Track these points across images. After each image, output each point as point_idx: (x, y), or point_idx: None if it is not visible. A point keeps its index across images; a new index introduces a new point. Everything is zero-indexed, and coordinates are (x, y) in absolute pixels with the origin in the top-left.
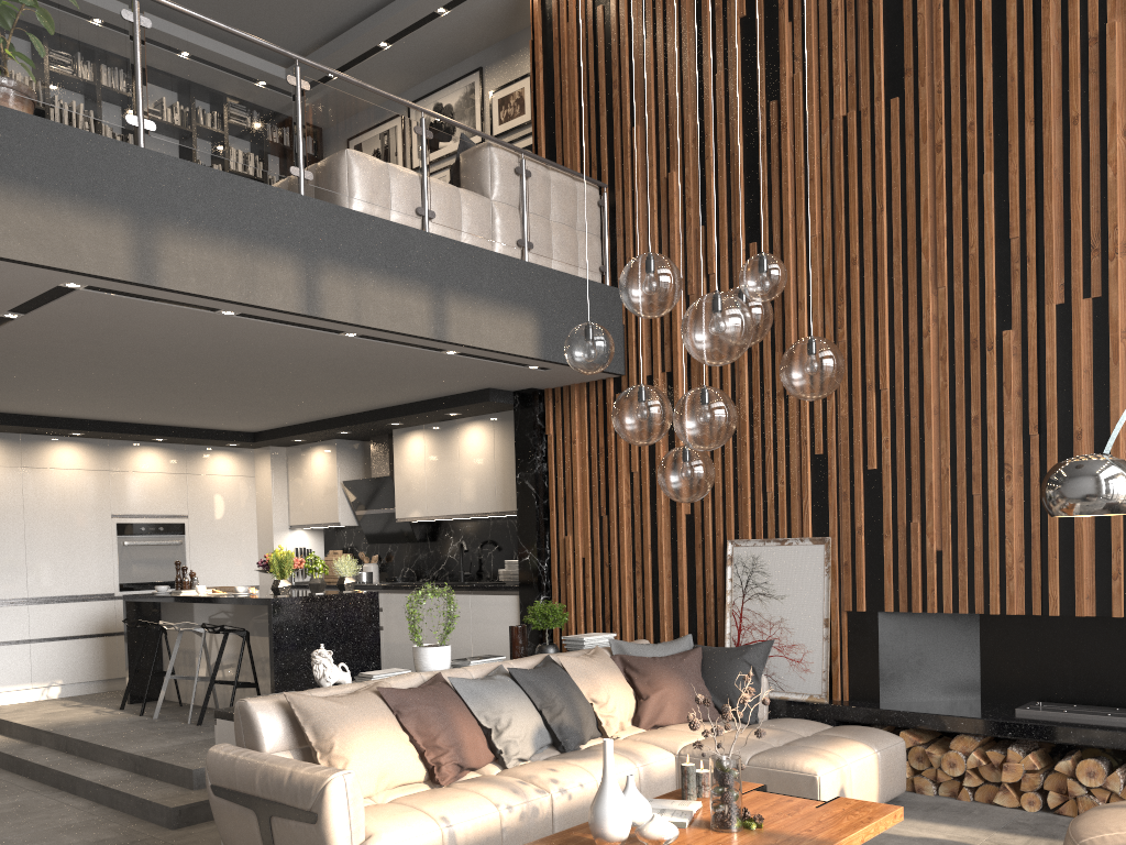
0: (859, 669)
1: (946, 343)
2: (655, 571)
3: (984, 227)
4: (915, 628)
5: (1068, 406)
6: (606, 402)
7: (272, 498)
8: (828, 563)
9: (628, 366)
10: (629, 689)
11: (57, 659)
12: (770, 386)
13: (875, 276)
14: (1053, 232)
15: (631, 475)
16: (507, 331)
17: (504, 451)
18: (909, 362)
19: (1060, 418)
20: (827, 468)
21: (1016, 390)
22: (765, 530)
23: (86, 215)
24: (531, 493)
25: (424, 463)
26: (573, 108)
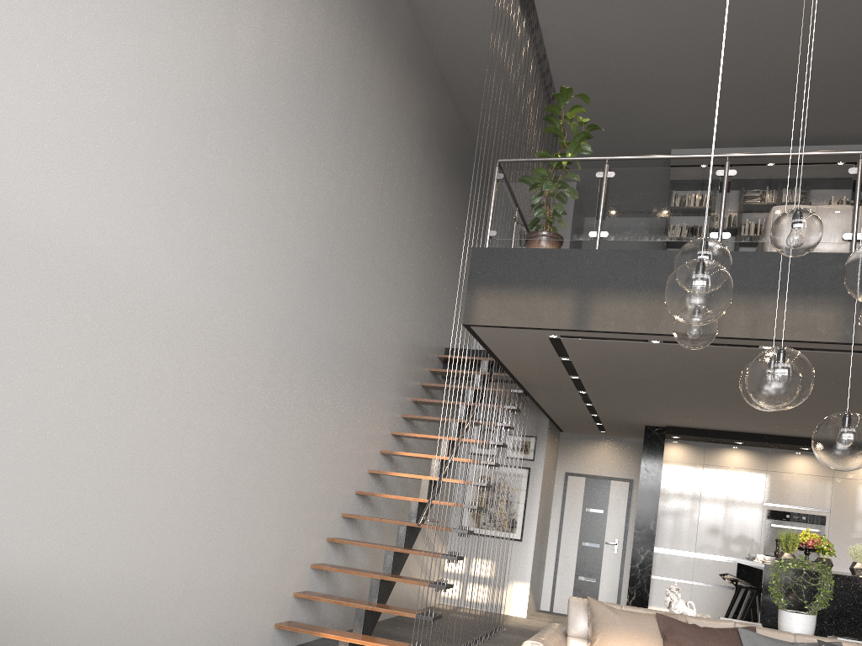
0: None
1: None
2: None
3: None
4: None
5: None
6: None
7: None
8: None
9: None
10: None
11: (708, 599)
12: None
13: None
14: None
15: None
16: None
17: None
18: None
19: None
20: None
21: None
22: None
23: (549, 295)
24: None
25: None
26: None
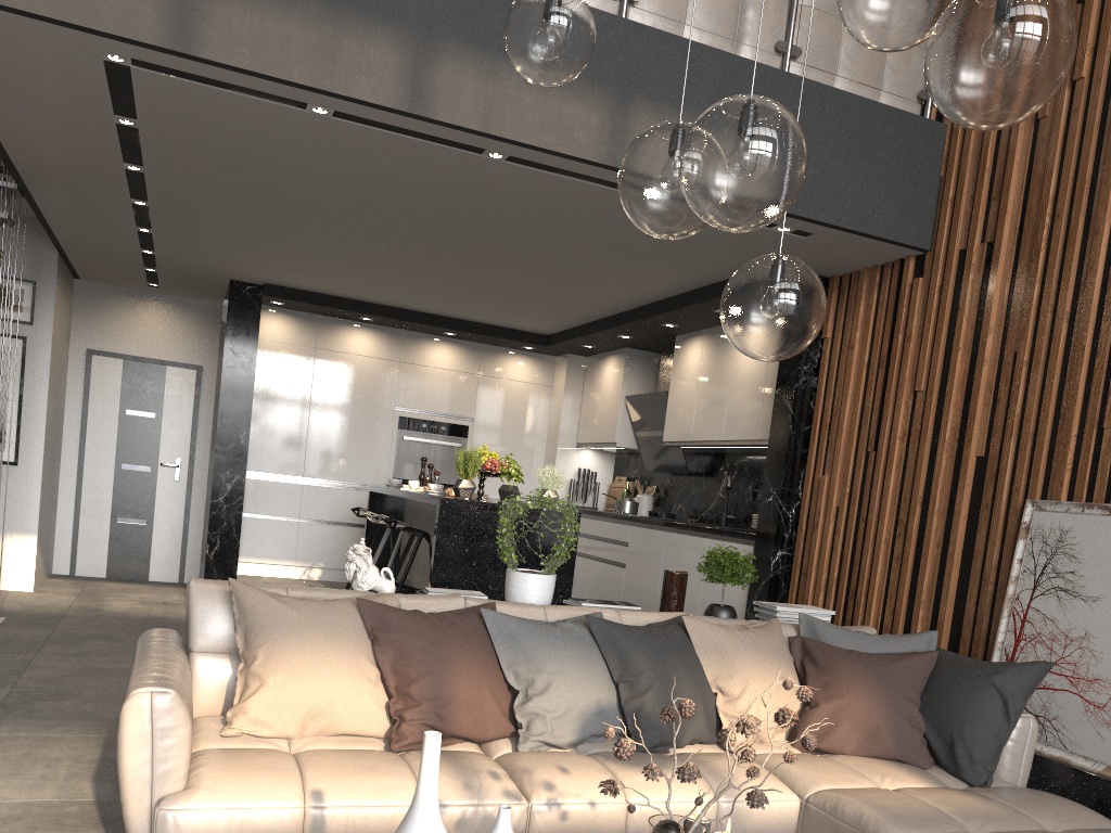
0: None
1: None
2: (922, 536)
3: None
4: None
5: None
6: (901, 291)
7: (561, 411)
8: None
9: (937, 238)
10: (793, 687)
11: (322, 542)
12: None
13: None
14: None
15: (915, 396)
16: None
17: (777, 362)
18: None
19: None
20: None
21: None
22: (1091, 490)
23: None
24: (788, 414)
25: (698, 377)
26: None
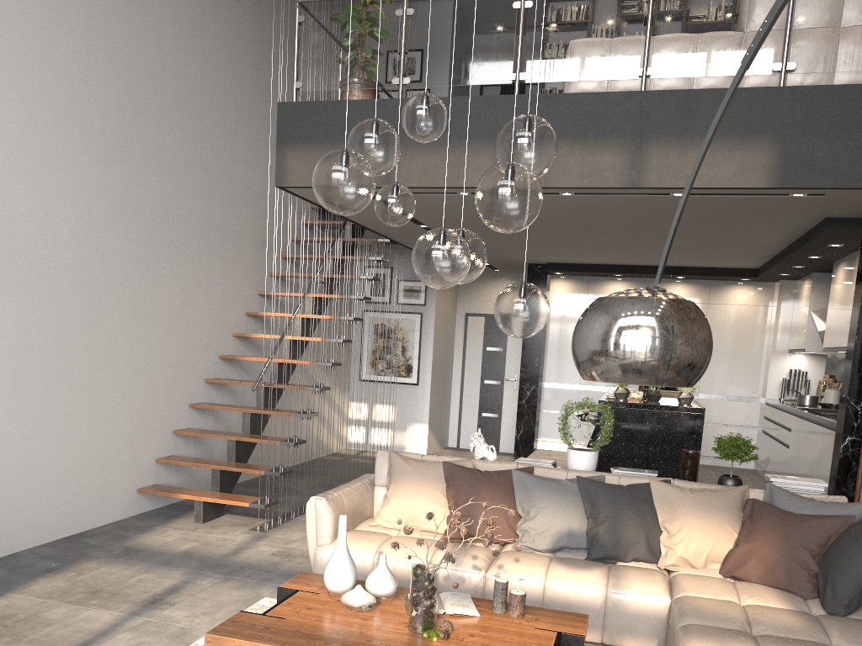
0: None
1: None
2: None
3: None
4: None
5: None
6: None
7: (773, 325)
8: None
9: None
10: (727, 533)
11: (592, 428)
12: None
13: None
14: None
15: None
16: (726, 166)
17: None
18: None
19: None
20: None
21: None
22: None
23: None
24: (855, 327)
25: (840, 295)
26: None
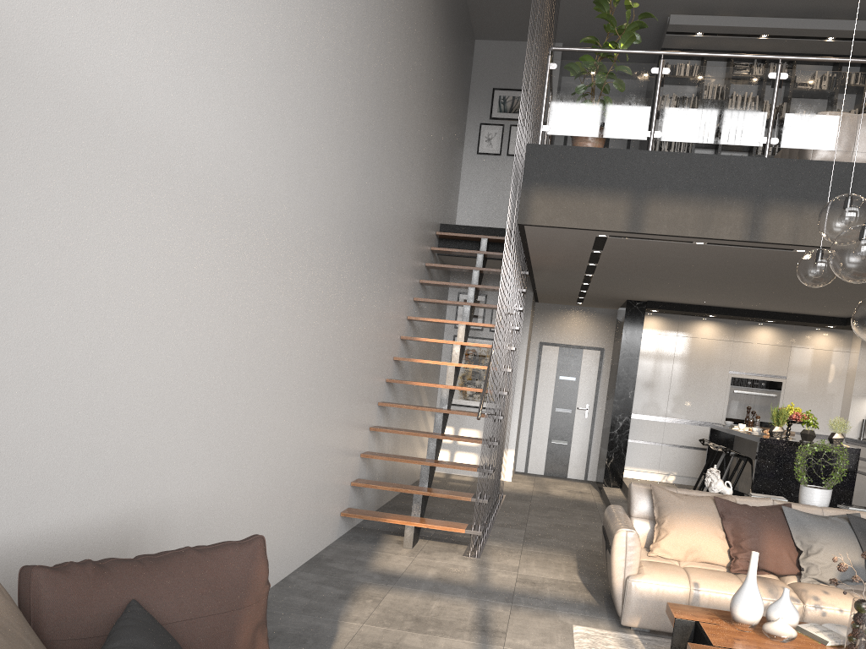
0: None
1: None
2: None
3: None
4: None
5: None
6: None
7: (855, 370)
8: None
9: None
10: None
11: (676, 459)
12: None
13: None
14: None
15: None
16: None
17: None
18: None
19: None
20: None
21: None
22: None
23: (604, 196)
24: None
25: None
26: None
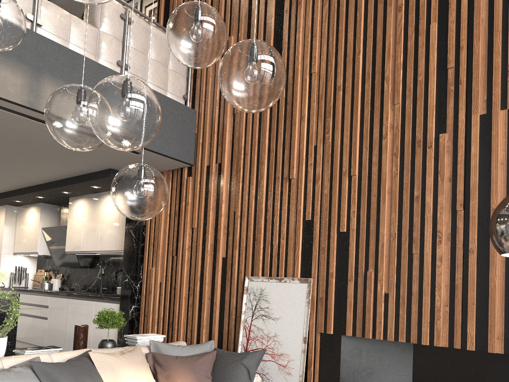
0: (326, 376)
1: (398, 143)
2: (201, 294)
3: (429, 61)
4: (367, 349)
5: (486, 190)
6: (182, 182)
7: (3, 235)
8: (309, 297)
9: (196, 160)
10: (151, 380)
11: None
12: (280, 173)
13: (353, 98)
14: (480, 63)
15: (192, 230)
16: None
17: None
18: (372, 157)
19: (480, 199)
20: (313, 230)
21: (448, 177)
22: (271, 271)
23: None
24: (133, 238)
25: (83, 218)
26: (179, 2)
